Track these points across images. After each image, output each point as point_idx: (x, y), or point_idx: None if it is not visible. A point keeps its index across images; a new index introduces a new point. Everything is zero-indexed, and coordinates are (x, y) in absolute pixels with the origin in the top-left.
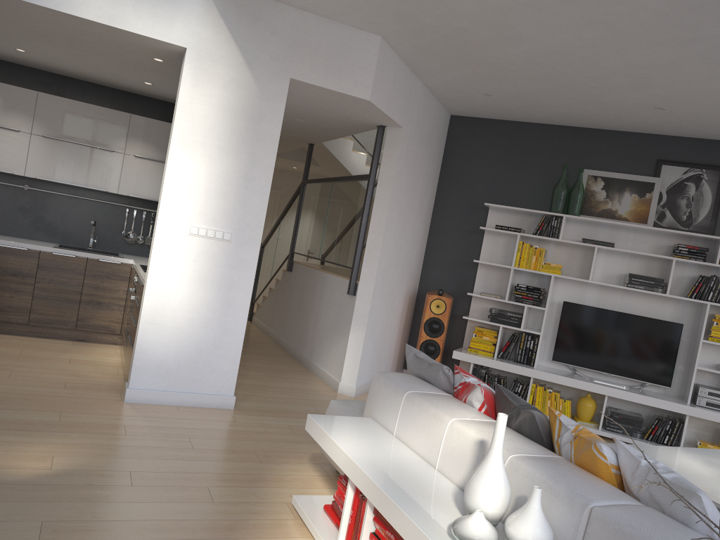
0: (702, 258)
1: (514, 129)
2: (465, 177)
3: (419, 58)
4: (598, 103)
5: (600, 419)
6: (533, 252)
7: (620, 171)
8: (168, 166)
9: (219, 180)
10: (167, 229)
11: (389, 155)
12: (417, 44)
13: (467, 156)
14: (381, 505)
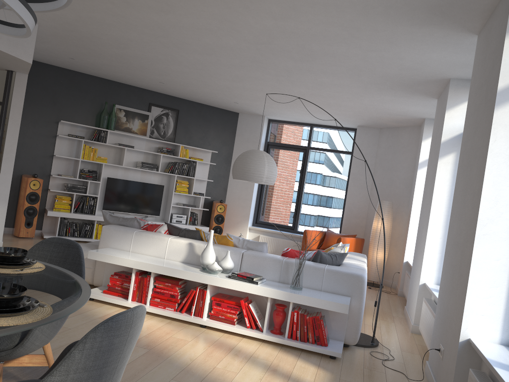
0: (172, 154)
1: (72, 75)
2: (41, 101)
3: (50, 37)
4: (134, 75)
5: None
6: (91, 150)
7: (132, 107)
8: None
9: None
10: None
11: (18, 91)
12: (59, 33)
13: (42, 88)
14: (169, 273)
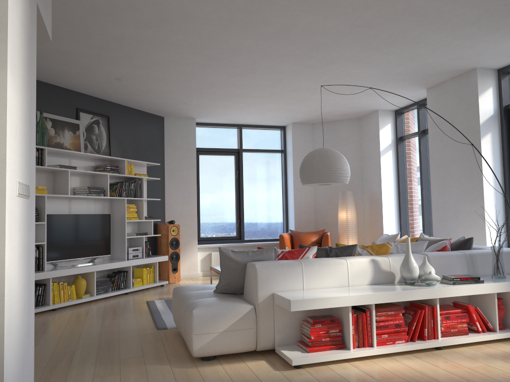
0: (117, 172)
1: None
2: None
3: None
4: (90, 68)
5: (94, 288)
6: None
7: (58, 115)
8: (8, 99)
9: (23, 119)
10: (10, 191)
11: None
12: None
13: None
14: (399, 298)
